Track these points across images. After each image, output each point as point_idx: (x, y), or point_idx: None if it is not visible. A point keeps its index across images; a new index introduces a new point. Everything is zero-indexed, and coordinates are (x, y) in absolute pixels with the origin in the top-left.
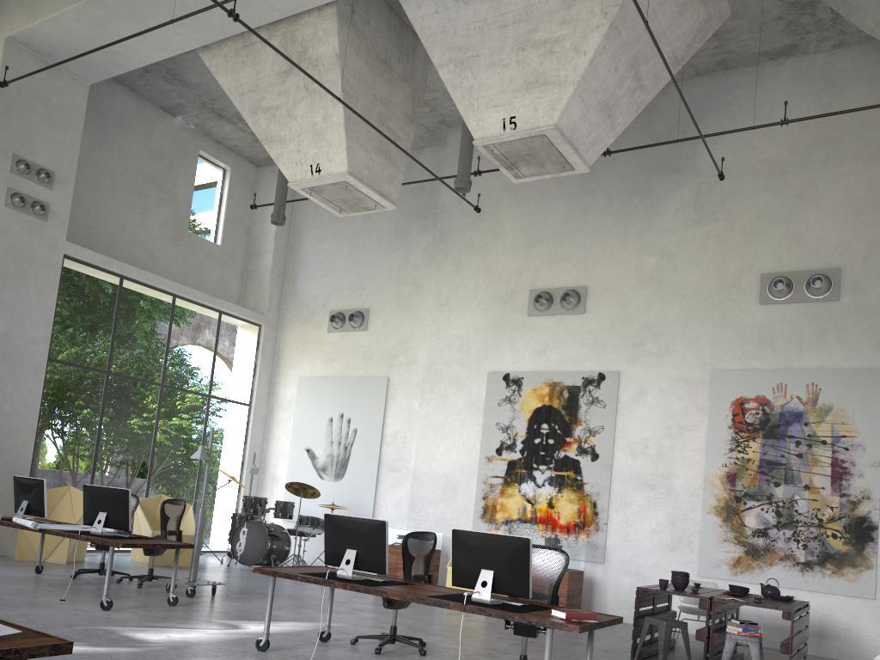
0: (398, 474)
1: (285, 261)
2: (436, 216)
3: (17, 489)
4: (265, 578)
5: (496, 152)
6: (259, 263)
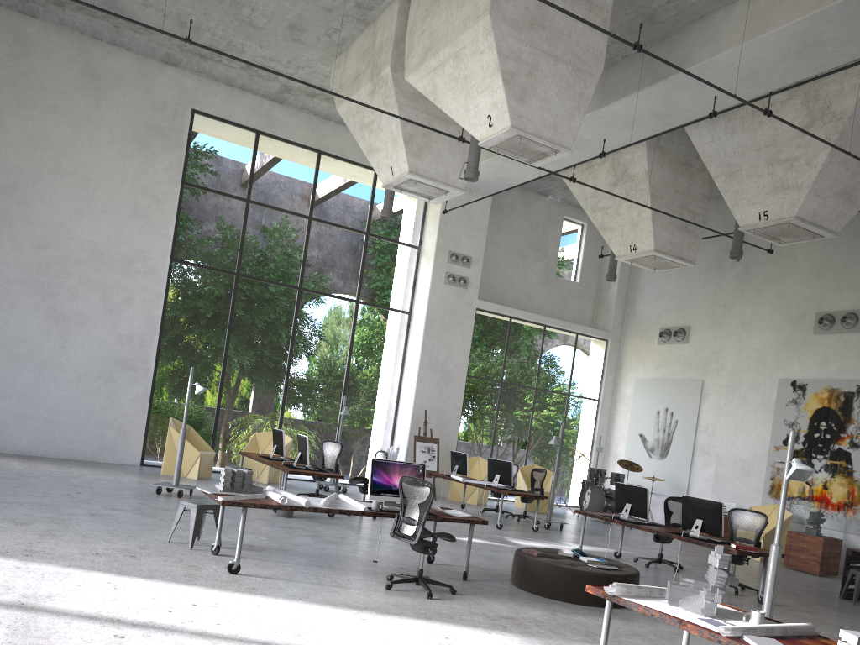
0: (708, 456)
1: (627, 289)
2: (745, 250)
3: (452, 458)
4: (599, 525)
5: (757, 232)
6: (607, 292)
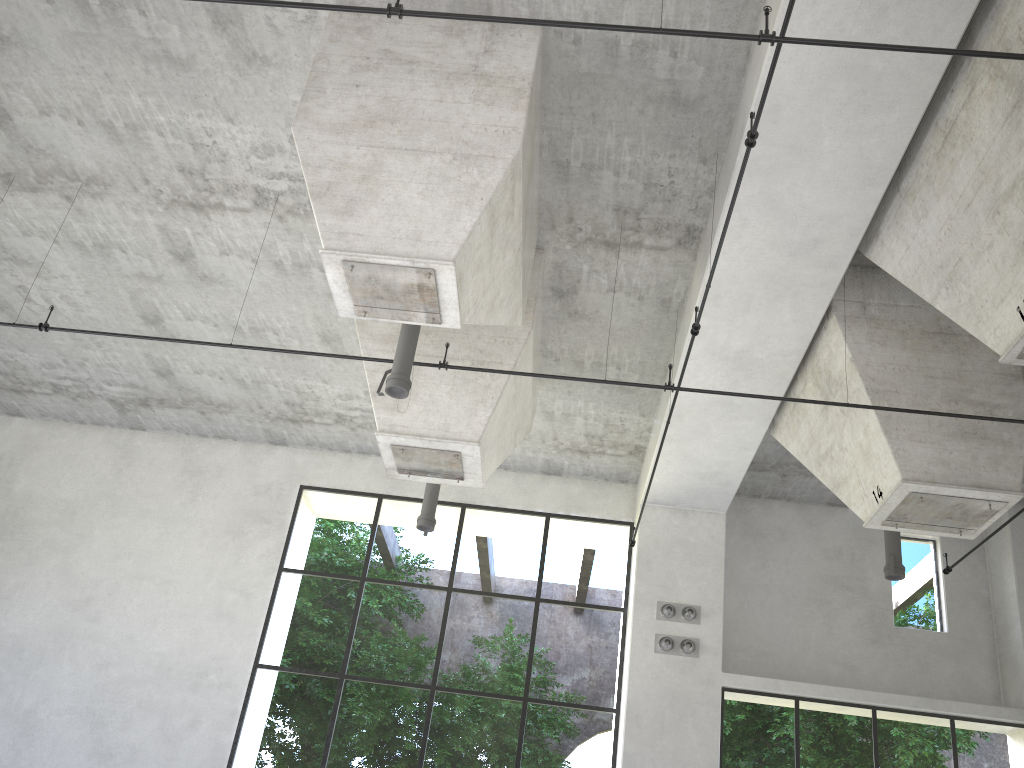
0: None
1: None
2: None
3: None
4: None
5: None
6: (1009, 640)
